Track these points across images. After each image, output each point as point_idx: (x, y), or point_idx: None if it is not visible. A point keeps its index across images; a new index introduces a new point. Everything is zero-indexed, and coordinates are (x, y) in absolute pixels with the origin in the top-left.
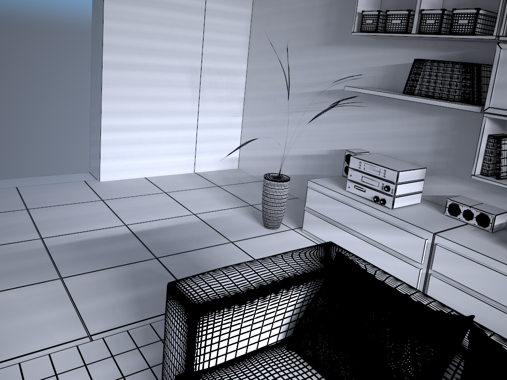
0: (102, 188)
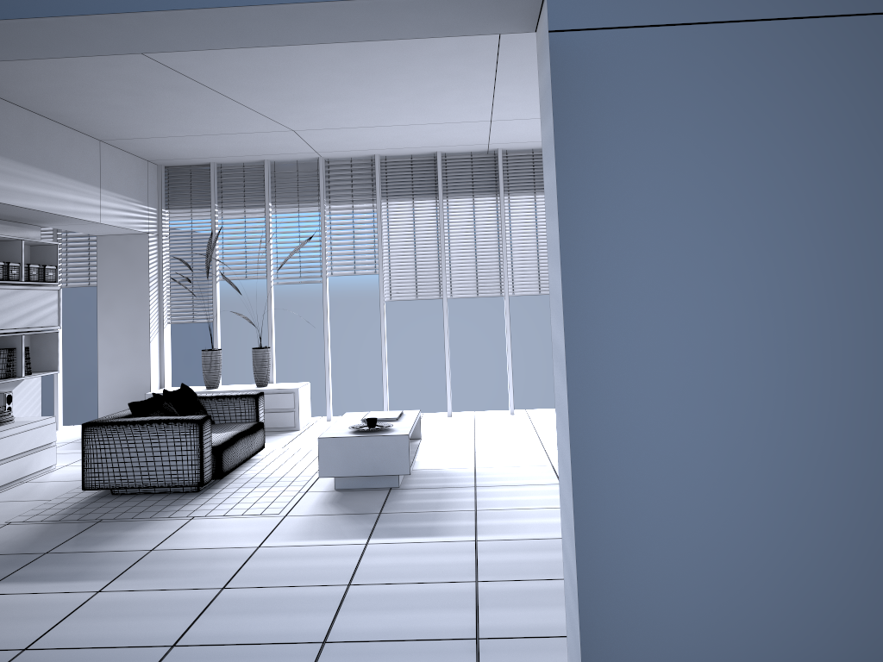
0: None
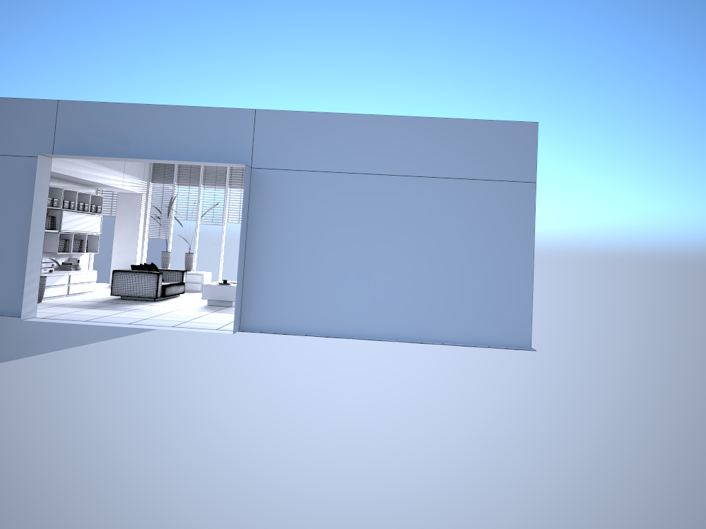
0: (46, 315)
